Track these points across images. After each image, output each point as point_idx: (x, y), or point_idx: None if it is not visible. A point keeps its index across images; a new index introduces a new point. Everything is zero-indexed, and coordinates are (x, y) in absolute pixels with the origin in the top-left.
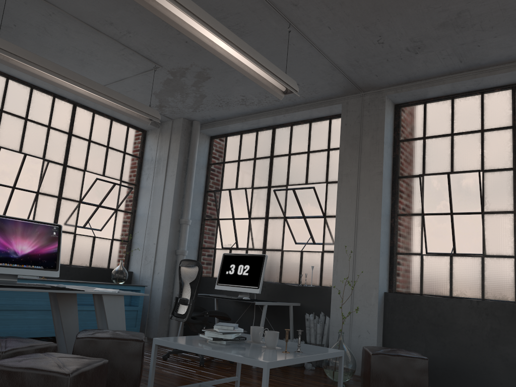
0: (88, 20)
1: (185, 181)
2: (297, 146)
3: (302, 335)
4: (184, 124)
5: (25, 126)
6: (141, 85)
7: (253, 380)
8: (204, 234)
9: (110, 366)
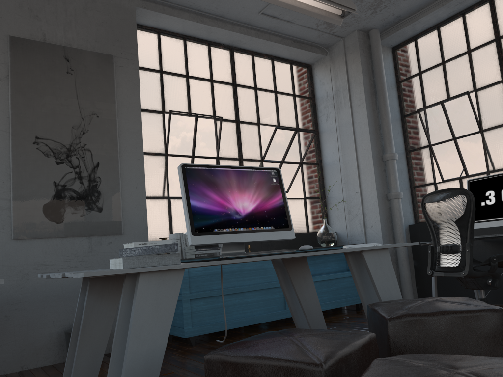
0: None
1: (377, 108)
2: None
3: None
4: (359, 37)
5: (188, 85)
6: None
7: None
8: (414, 169)
9: None
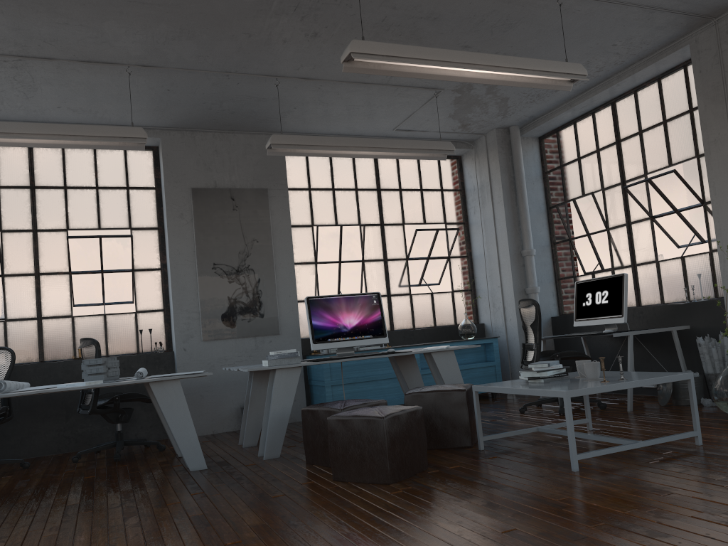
0: (353, 79)
1: (517, 204)
2: (648, 118)
3: (700, 366)
4: (498, 135)
5: (334, 197)
6: (432, 114)
7: (617, 422)
8: (558, 262)
9: (439, 416)
